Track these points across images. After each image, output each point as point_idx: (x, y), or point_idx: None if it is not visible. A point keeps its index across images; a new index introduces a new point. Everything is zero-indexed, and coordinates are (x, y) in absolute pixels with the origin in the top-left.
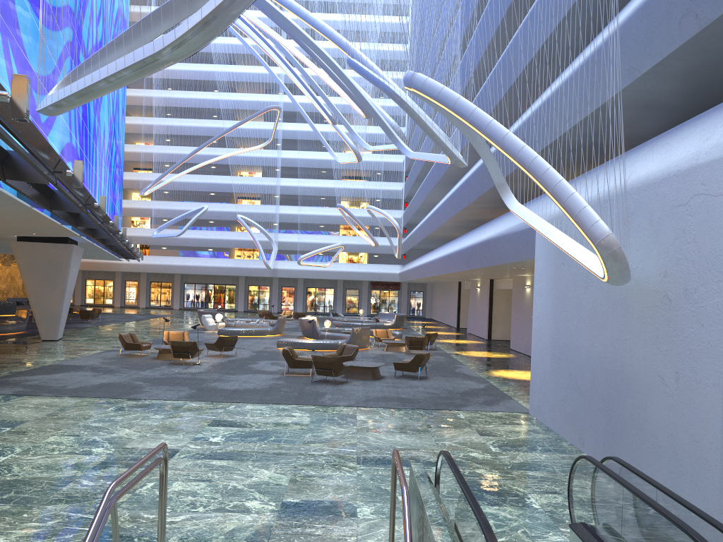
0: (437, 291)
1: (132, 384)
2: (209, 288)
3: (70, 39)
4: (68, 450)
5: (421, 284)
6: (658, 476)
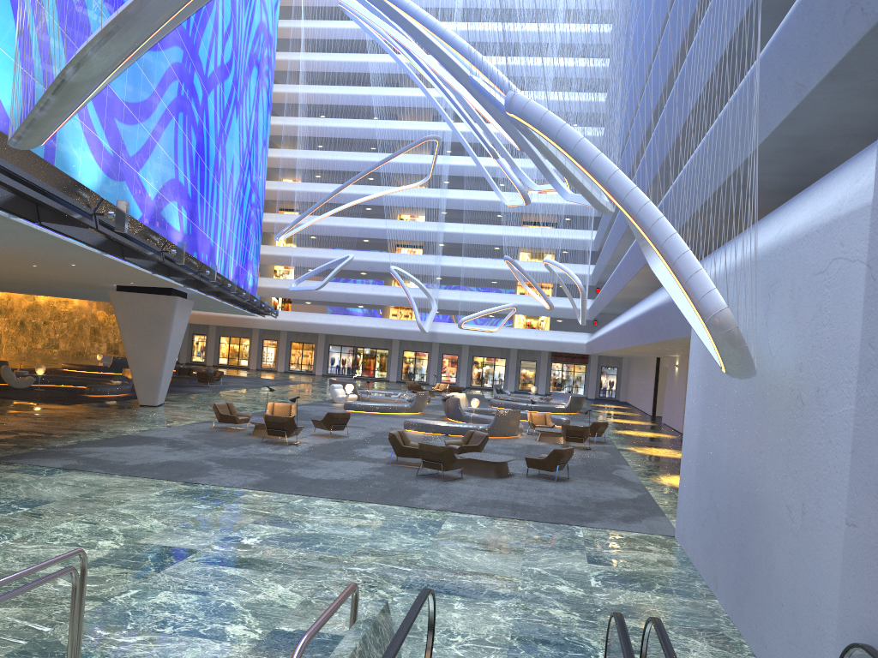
0: (634, 367)
1: (202, 464)
2: (357, 352)
3: (178, 60)
4: (71, 541)
5: (616, 358)
6: (778, 644)
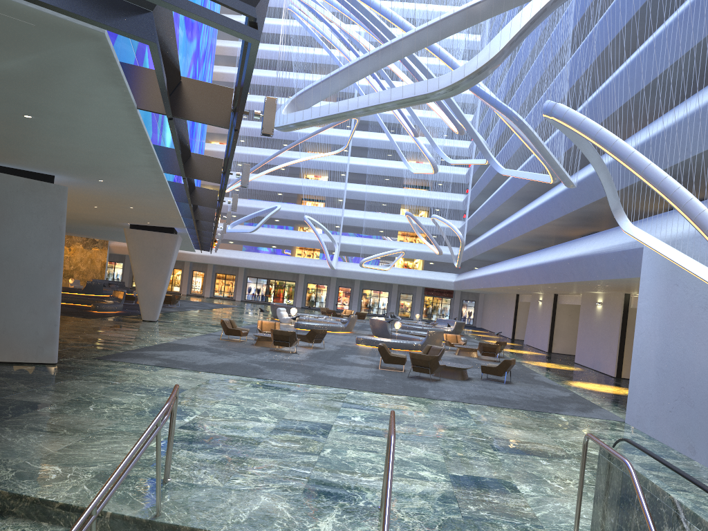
0: (490, 301)
1: (250, 365)
2: (270, 283)
3: (195, 48)
4: (239, 416)
5: (474, 293)
6: None
